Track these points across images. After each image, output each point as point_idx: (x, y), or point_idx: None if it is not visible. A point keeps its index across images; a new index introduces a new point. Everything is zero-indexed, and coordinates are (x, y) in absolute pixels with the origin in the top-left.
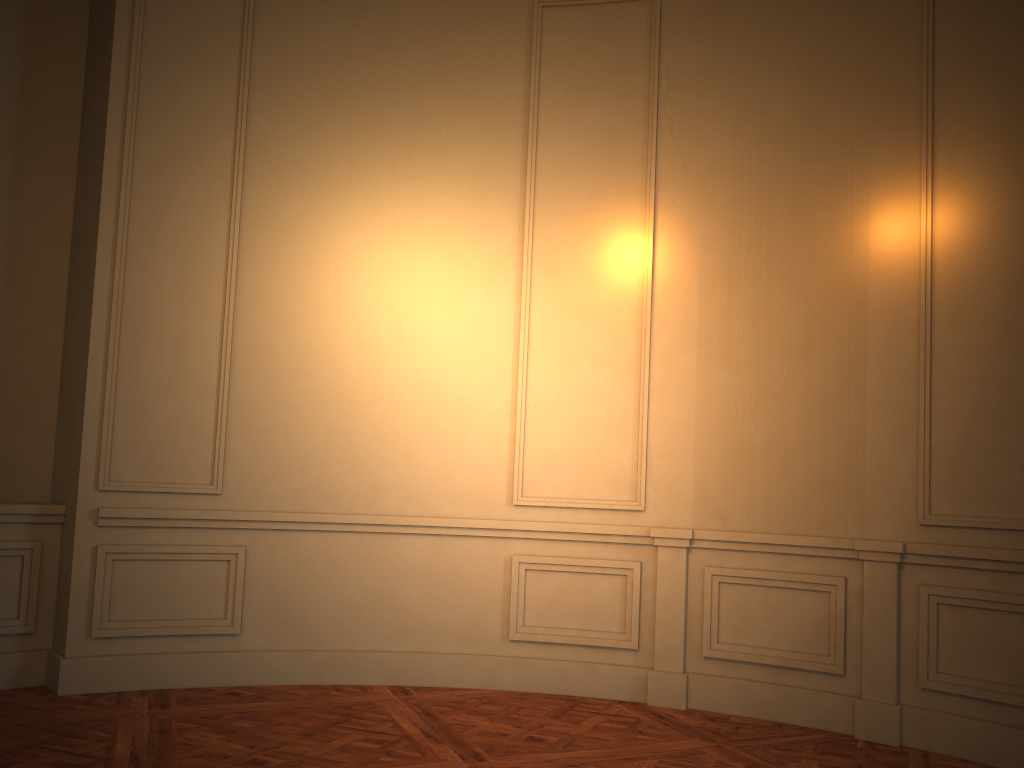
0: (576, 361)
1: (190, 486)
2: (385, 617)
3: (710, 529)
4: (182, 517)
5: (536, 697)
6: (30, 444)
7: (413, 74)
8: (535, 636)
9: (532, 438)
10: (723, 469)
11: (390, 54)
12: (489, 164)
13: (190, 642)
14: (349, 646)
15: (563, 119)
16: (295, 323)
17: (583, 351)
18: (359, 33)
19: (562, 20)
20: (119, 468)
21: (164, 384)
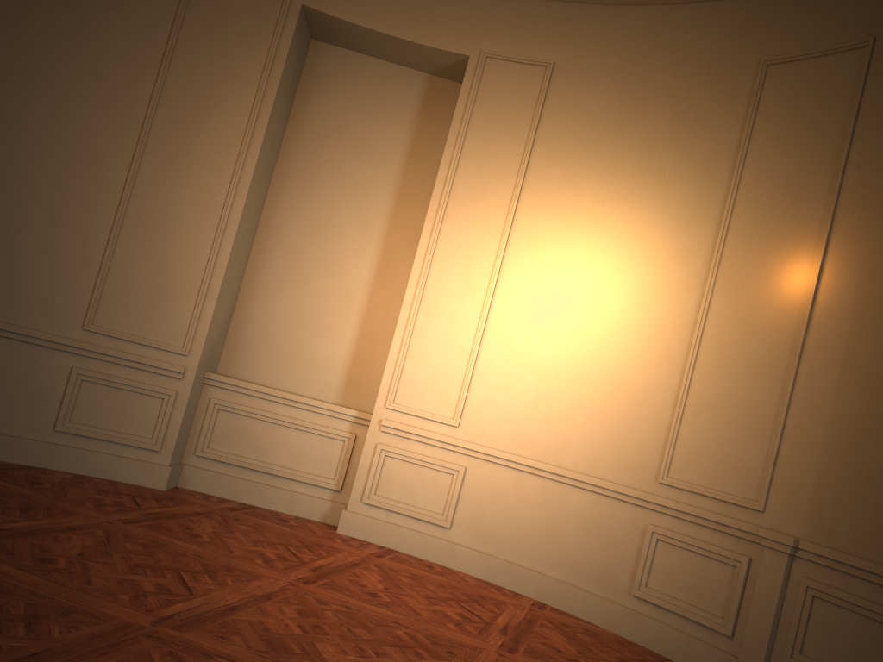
0: (734, 368)
1: (439, 417)
2: (547, 547)
3: (816, 543)
4: (429, 437)
5: (635, 648)
6: (371, 374)
7: (653, 128)
8: (651, 598)
9: (685, 429)
10: (839, 488)
11: (638, 114)
12: (698, 198)
13: (418, 524)
14: (518, 561)
15: (766, 159)
16: (530, 313)
17: (742, 360)
18: (618, 100)
19: (782, 74)
20: (400, 396)
21: (438, 345)
